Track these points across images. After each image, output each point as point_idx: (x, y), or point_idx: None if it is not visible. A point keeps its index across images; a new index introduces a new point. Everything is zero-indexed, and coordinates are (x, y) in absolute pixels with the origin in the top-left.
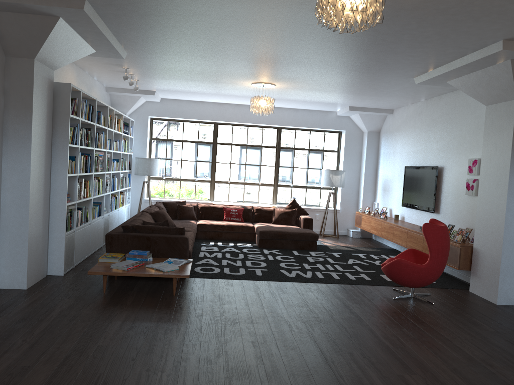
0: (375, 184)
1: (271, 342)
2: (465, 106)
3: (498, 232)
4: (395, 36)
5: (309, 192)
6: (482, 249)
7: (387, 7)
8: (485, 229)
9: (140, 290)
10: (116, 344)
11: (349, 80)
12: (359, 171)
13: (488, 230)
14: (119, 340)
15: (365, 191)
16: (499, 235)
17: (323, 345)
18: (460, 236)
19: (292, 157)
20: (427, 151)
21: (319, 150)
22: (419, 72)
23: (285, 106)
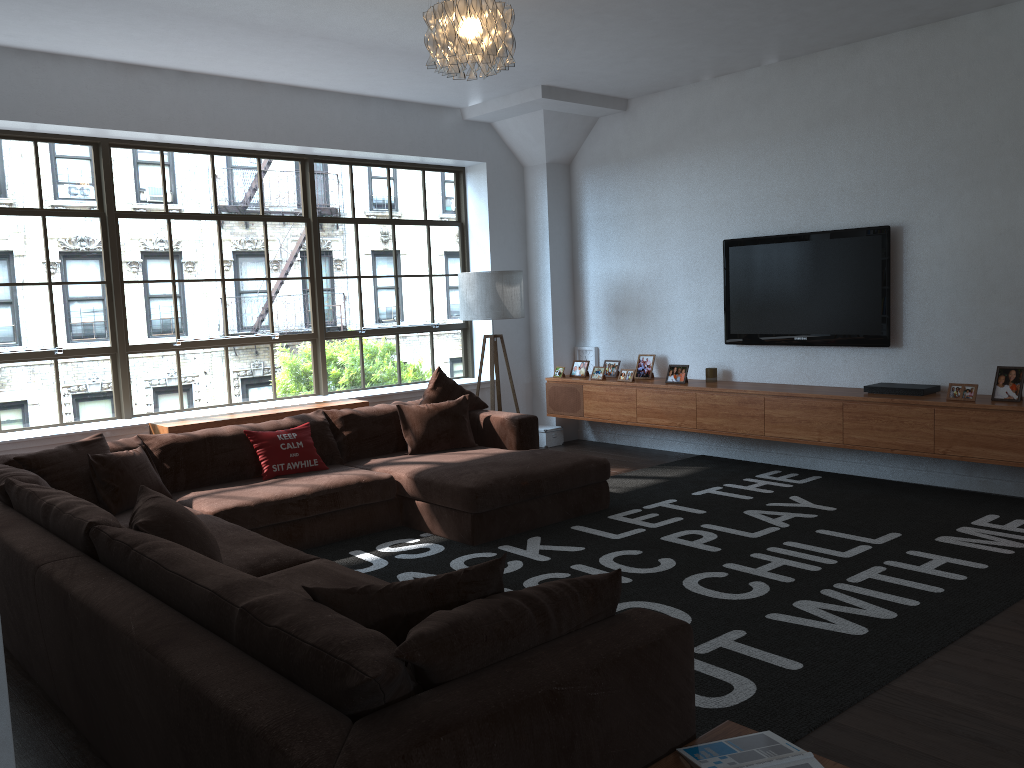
0: (574, 301)
1: None
2: (985, 59)
3: None
4: None
5: (407, 345)
6: None
7: None
8: None
9: None
10: None
11: None
12: (526, 271)
13: None
14: None
15: (557, 322)
16: None
17: None
18: None
19: (354, 247)
20: (815, 193)
21: (419, 222)
22: None
23: (345, 85)
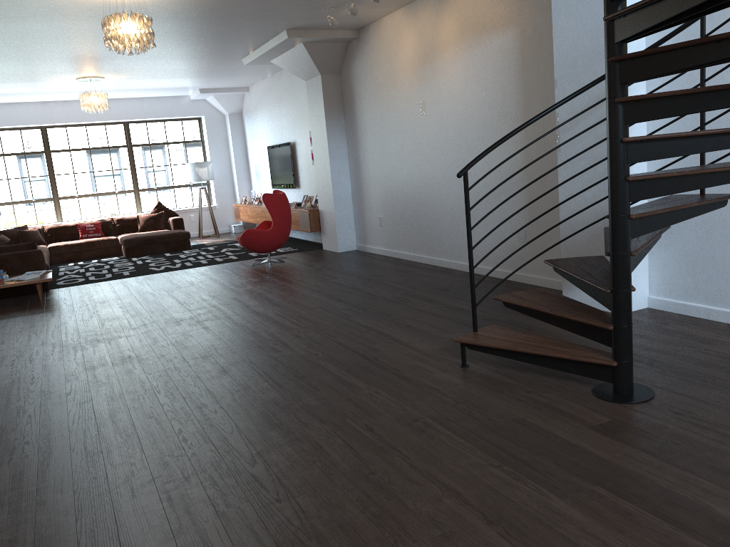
0: (249, 171)
1: (136, 304)
2: (299, 80)
3: (329, 192)
4: (197, 33)
5: (179, 192)
6: (324, 209)
7: (174, 18)
8: (322, 191)
9: (4, 304)
10: (0, 329)
11: (182, 67)
12: (229, 159)
13: (324, 192)
14: (2, 328)
15: (239, 181)
16: (330, 194)
17: (179, 297)
18: (309, 203)
19: (150, 155)
20: (282, 128)
21: (180, 142)
22: (242, 55)
23: (127, 96)
